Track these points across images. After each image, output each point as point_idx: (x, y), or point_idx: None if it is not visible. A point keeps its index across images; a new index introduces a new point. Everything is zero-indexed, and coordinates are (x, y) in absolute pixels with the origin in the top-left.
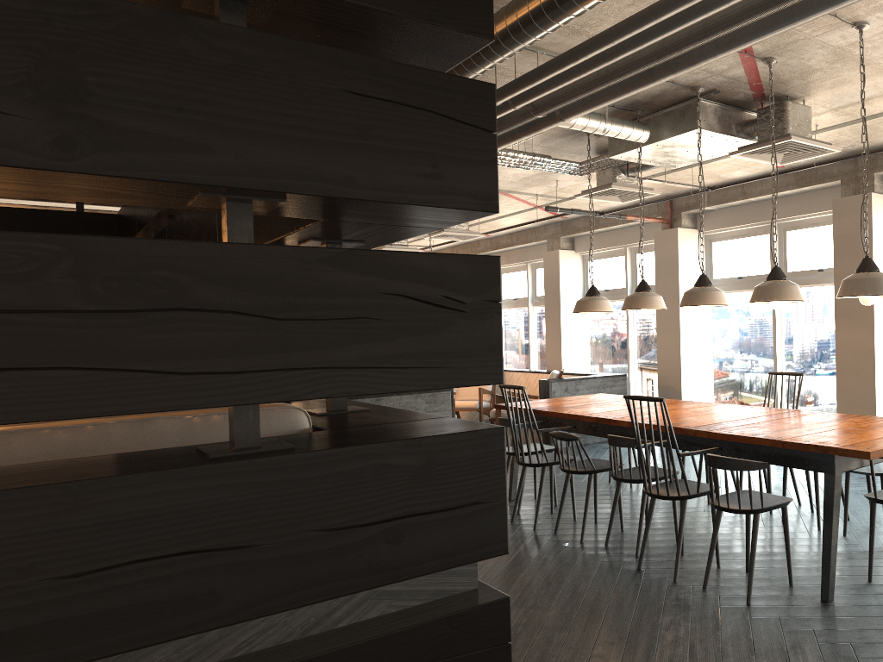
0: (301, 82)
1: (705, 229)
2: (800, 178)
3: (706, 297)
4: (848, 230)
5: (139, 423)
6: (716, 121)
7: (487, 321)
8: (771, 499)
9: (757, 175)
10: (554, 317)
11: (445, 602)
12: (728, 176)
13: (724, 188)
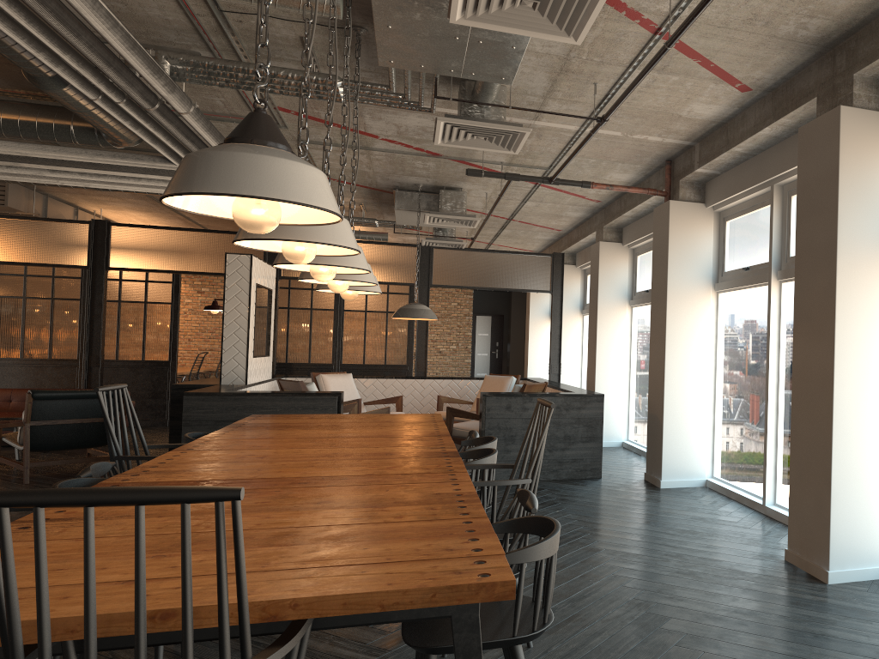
0: None
1: (711, 202)
2: (777, 106)
3: None
4: (813, 175)
5: None
6: None
7: None
8: None
9: (735, 111)
10: (593, 322)
11: None
12: (694, 115)
13: (712, 138)
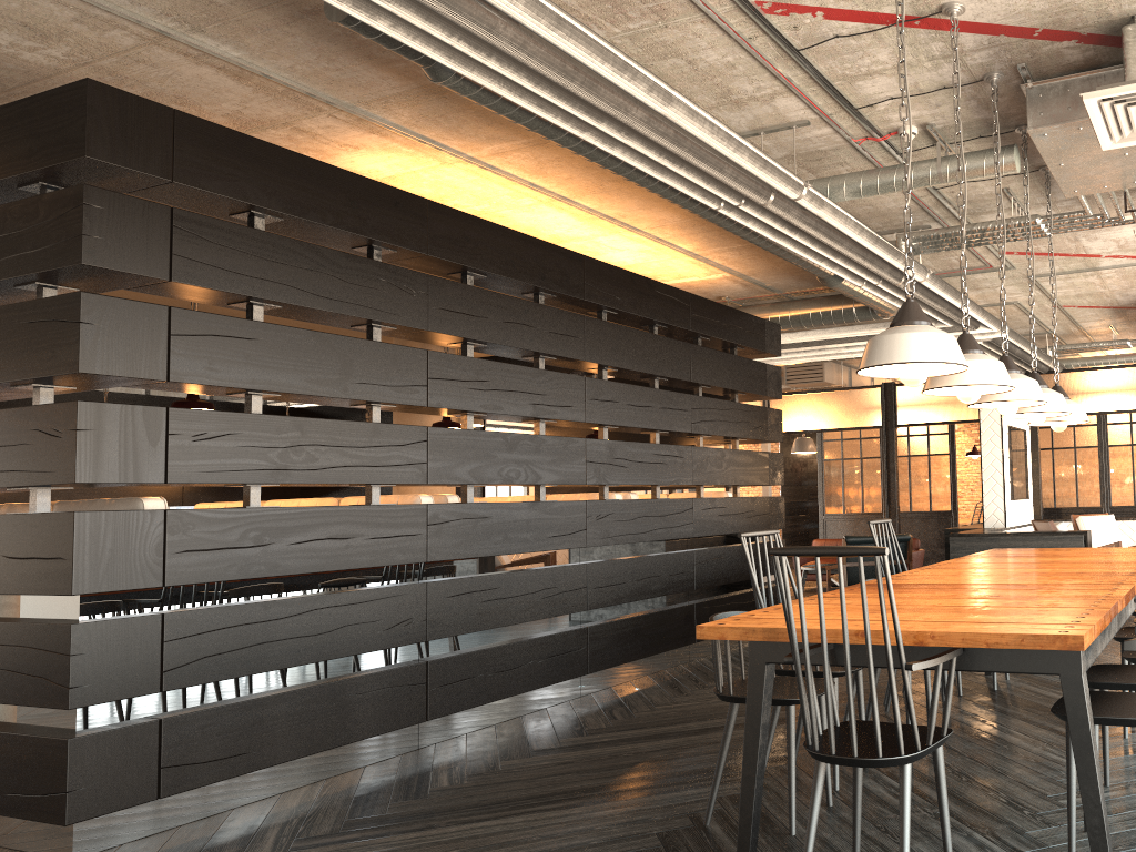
0: (13, 324)
1: None
2: None
3: None
4: None
5: (92, 501)
6: (1066, 106)
7: (70, 442)
8: (787, 693)
9: None
10: None
11: (65, 619)
12: None
13: None
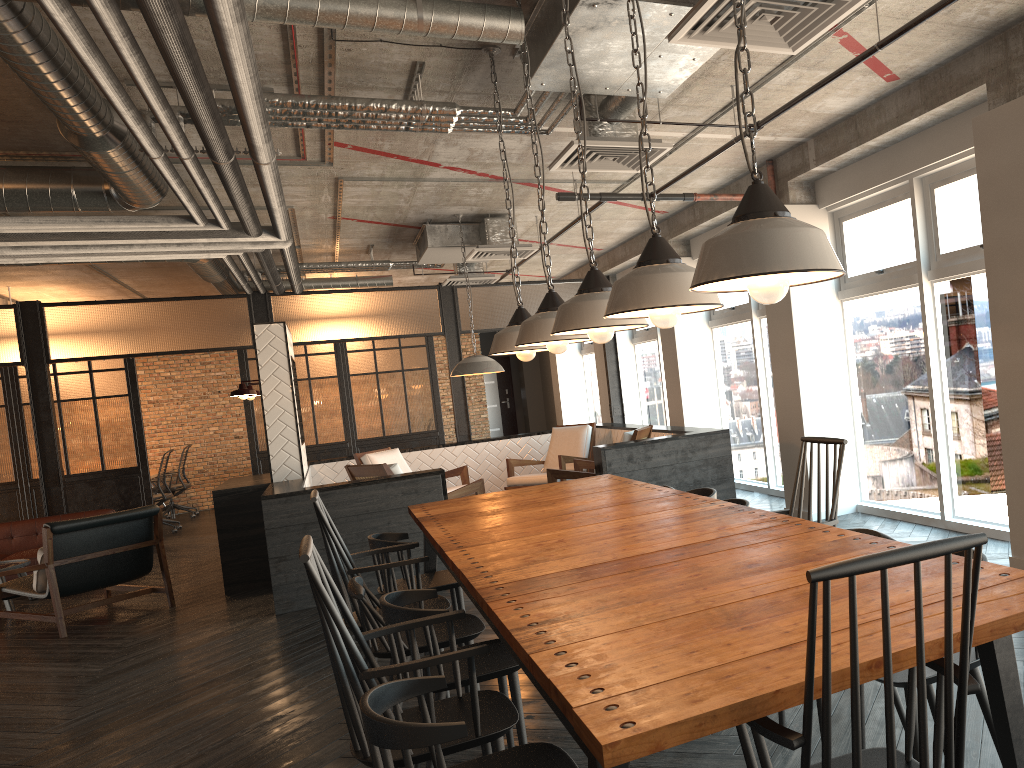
0: None
1: (827, 203)
2: (929, 94)
3: (582, 314)
4: (1000, 168)
5: None
6: None
7: None
8: None
9: (869, 102)
10: (670, 351)
11: None
12: (823, 110)
13: (834, 133)
